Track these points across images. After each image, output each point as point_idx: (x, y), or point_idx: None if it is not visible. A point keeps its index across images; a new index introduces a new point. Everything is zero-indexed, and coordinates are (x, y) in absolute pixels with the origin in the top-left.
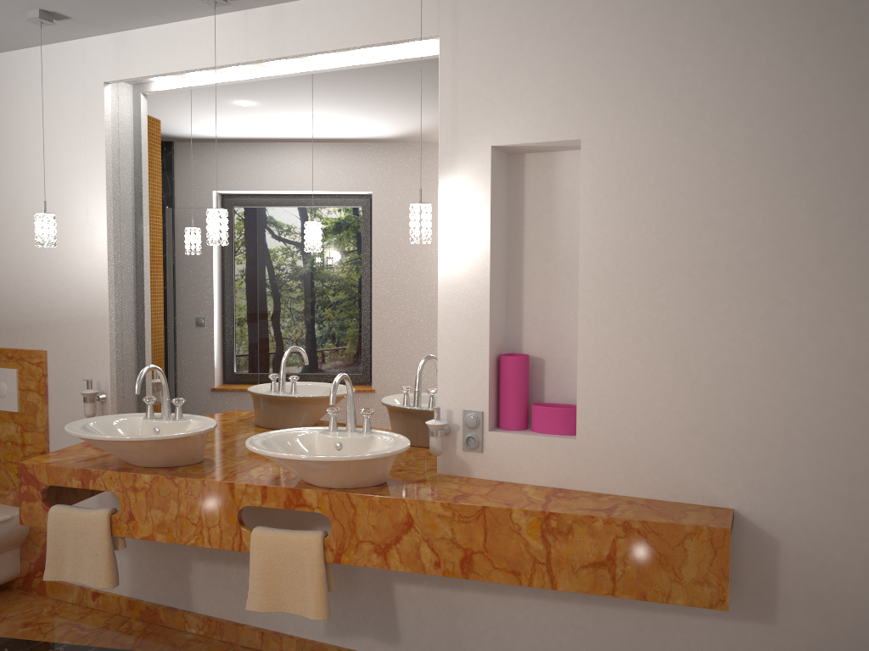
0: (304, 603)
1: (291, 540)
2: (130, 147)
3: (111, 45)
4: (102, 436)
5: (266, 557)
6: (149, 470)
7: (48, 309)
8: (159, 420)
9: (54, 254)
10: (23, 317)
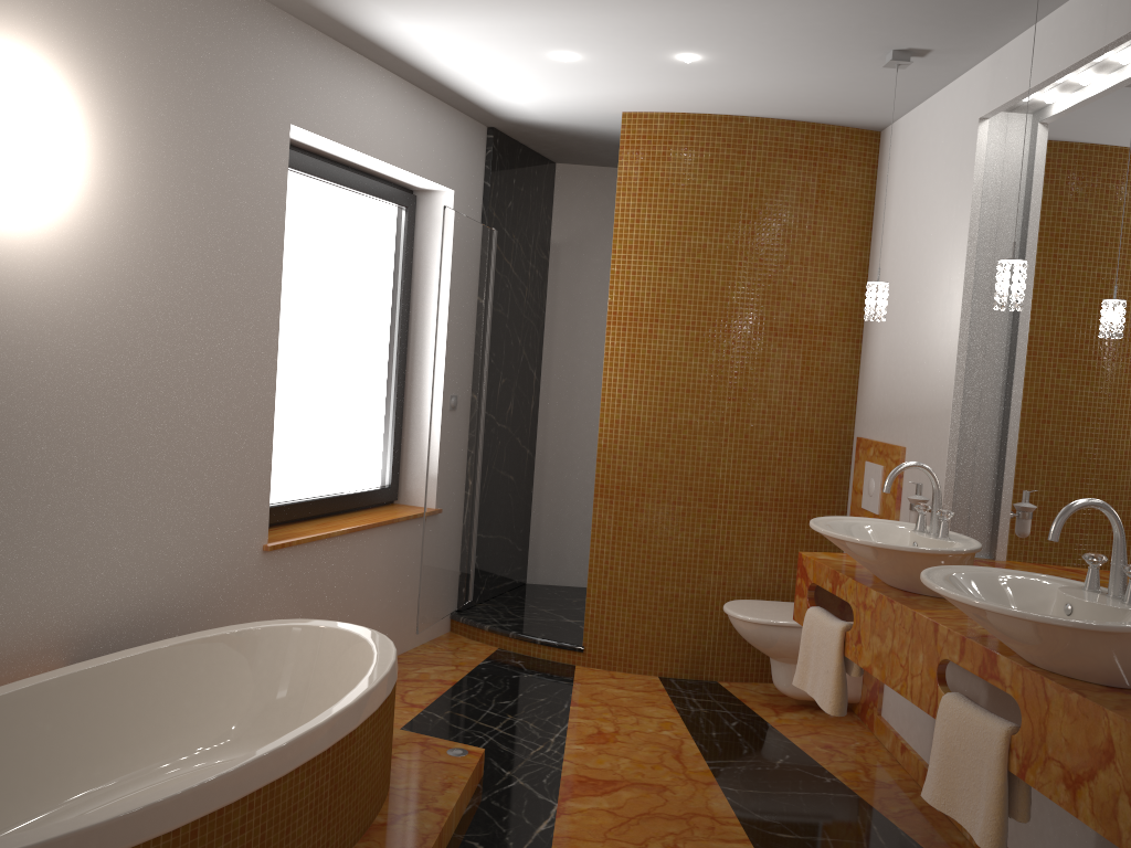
0: (974, 818)
1: (975, 722)
2: (1008, 196)
3: (988, 70)
4: (820, 529)
5: (947, 734)
6: (886, 588)
7: (911, 399)
8: (919, 534)
9: (922, 334)
10: (895, 407)
